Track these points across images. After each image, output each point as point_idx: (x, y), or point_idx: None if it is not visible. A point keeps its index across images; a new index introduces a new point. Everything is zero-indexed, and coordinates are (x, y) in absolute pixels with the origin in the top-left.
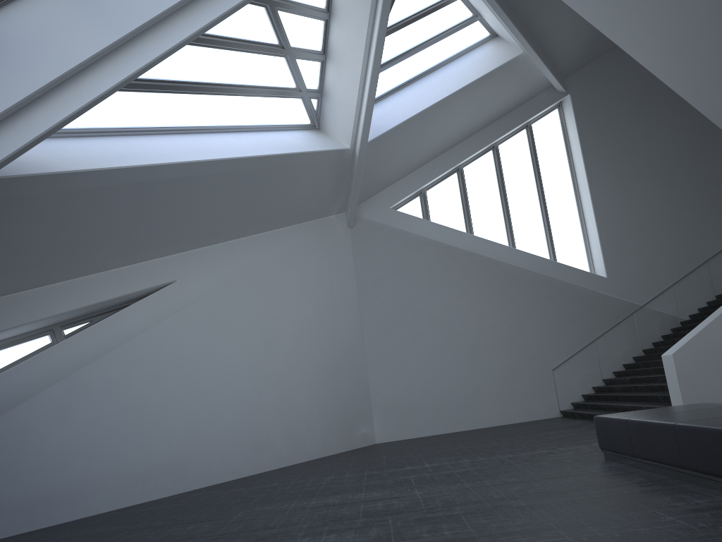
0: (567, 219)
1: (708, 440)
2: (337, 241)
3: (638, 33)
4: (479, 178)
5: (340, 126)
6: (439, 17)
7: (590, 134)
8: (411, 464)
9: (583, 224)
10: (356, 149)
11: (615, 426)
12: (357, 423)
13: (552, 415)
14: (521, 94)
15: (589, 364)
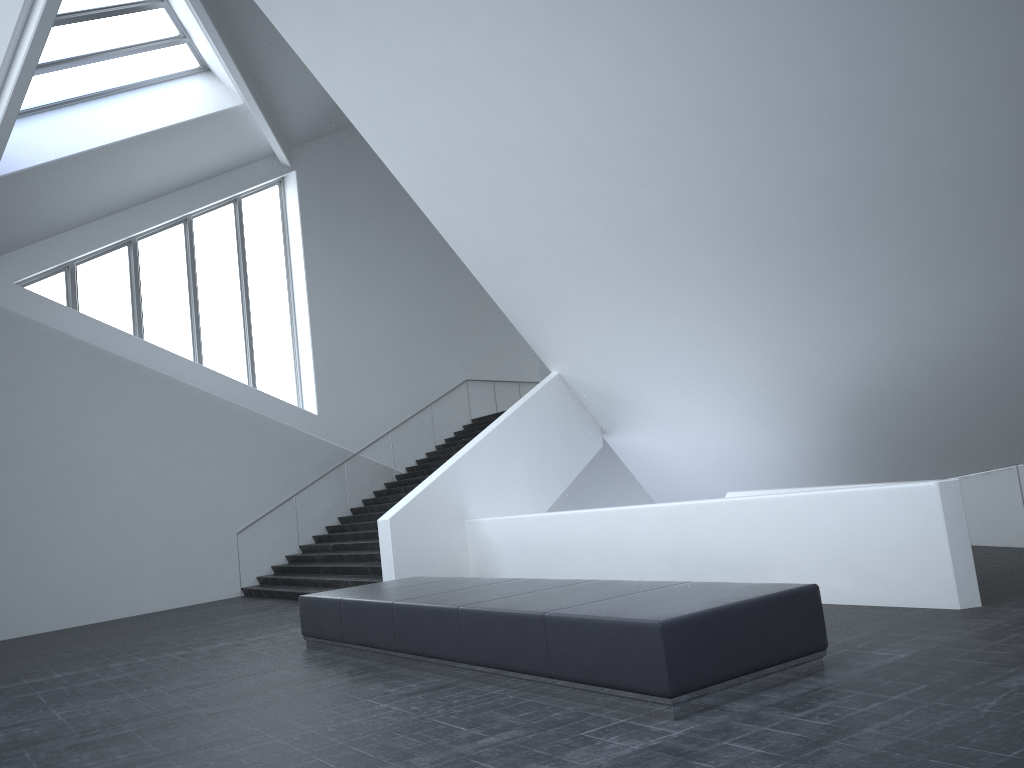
0: (276, 333)
1: (425, 618)
2: None
3: (390, 134)
4: (160, 260)
5: None
6: (130, 23)
7: (316, 228)
8: (30, 676)
9: (295, 343)
10: None
11: (324, 607)
12: None
13: (231, 594)
14: (233, 156)
15: (285, 526)
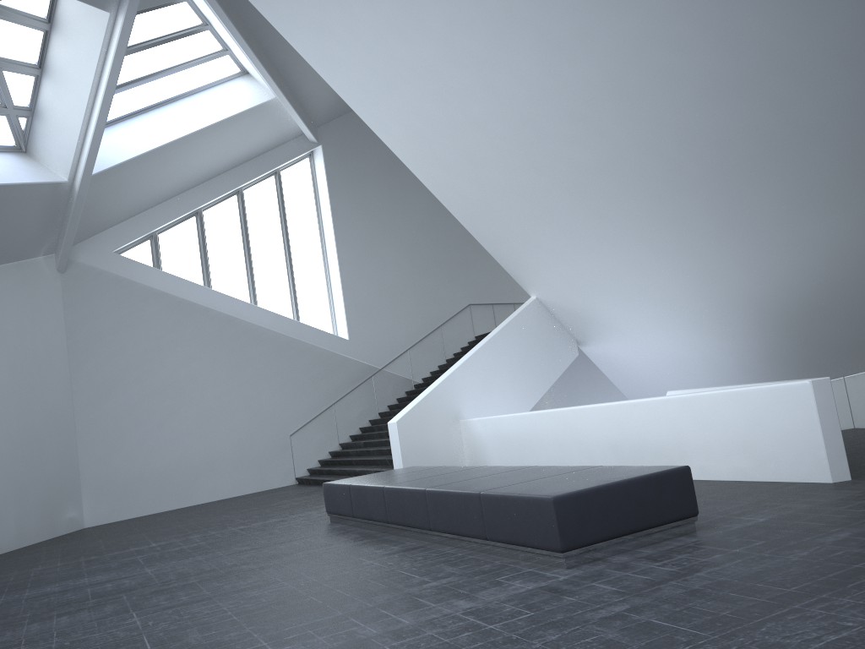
0: (313, 276)
1: (405, 498)
2: (44, 289)
3: (383, 117)
4: (220, 225)
5: (56, 154)
6: (184, 45)
7: (340, 190)
8: (135, 545)
9: (328, 283)
10: (76, 184)
11: (340, 491)
12: (62, 506)
13: (288, 483)
14: (271, 139)
15: (327, 428)
